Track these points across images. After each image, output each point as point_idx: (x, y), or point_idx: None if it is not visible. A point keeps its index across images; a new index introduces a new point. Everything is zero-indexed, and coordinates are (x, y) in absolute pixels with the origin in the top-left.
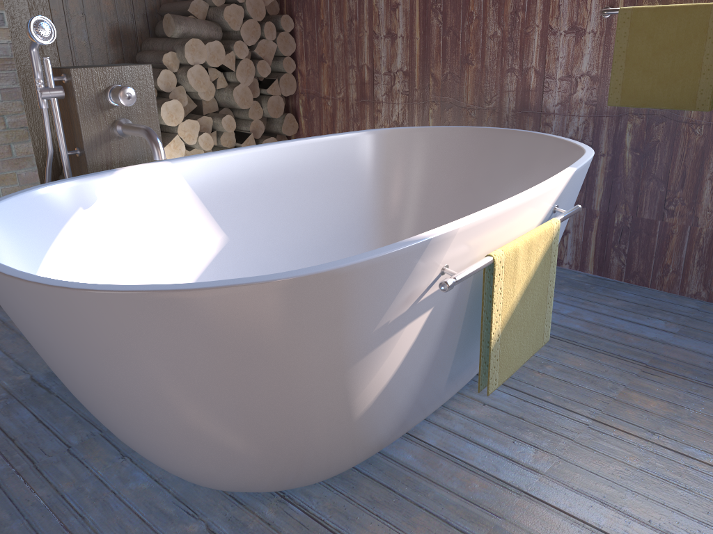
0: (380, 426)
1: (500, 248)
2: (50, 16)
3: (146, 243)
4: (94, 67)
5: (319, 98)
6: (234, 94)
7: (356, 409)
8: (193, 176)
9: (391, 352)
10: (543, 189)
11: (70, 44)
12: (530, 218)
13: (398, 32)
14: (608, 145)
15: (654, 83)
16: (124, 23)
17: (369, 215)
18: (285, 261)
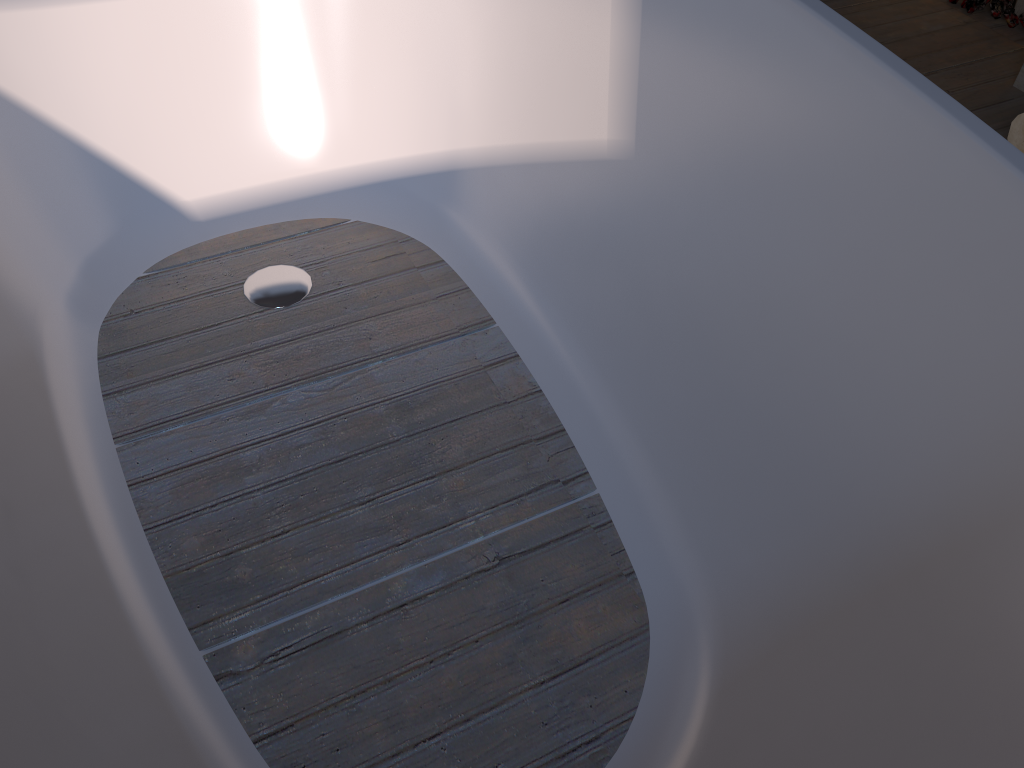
0: None
1: None
2: None
3: (543, 28)
4: None
5: None
6: None
7: None
8: None
9: None
10: None
11: None
12: None
13: None
14: None
15: None
16: None
17: (879, 518)
18: (671, 319)
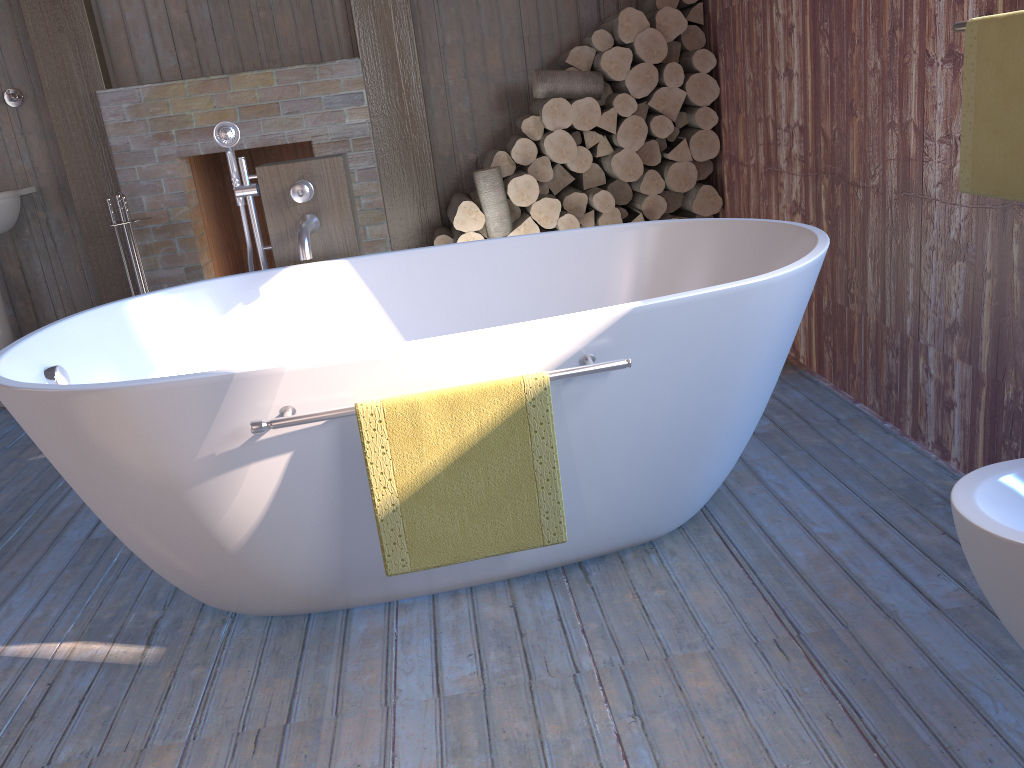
0: (286, 573)
1: (383, 398)
2: (420, 86)
3: (309, 344)
4: (279, 164)
5: (737, 164)
6: (614, 164)
7: (223, 540)
8: (373, 276)
9: (241, 489)
10: (501, 331)
11: (449, 113)
12: (489, 367)
13: (794, 67)
14: (994, 260)
15: (1007, 154)
16: (514, 83)
17: None
18: None
